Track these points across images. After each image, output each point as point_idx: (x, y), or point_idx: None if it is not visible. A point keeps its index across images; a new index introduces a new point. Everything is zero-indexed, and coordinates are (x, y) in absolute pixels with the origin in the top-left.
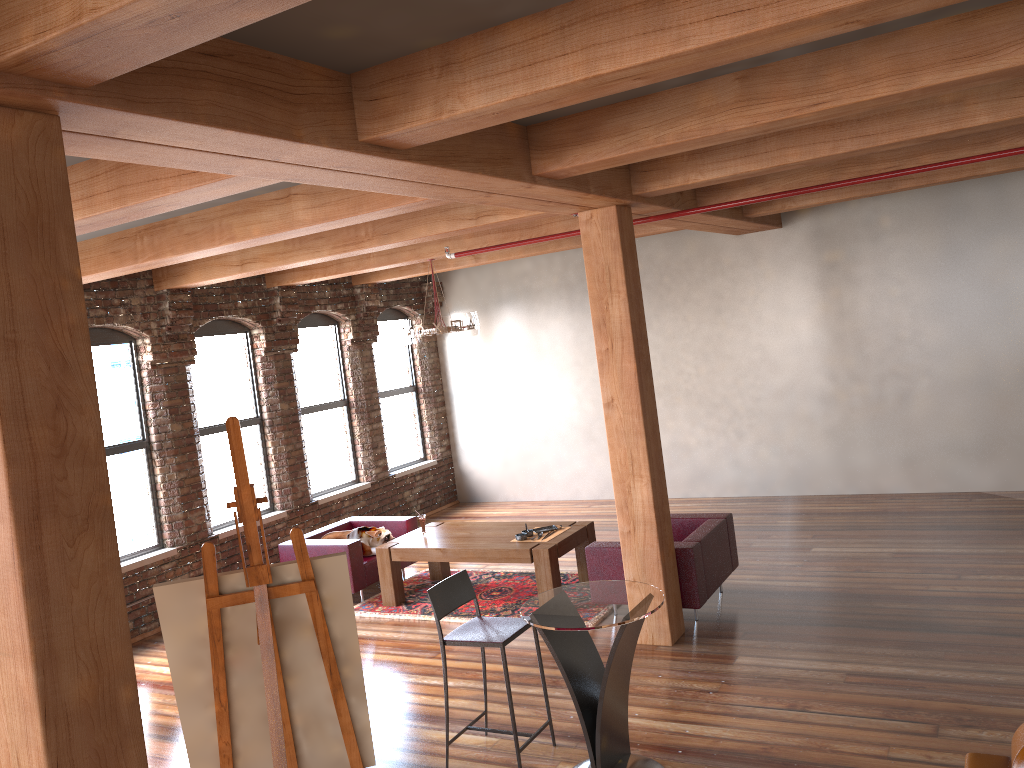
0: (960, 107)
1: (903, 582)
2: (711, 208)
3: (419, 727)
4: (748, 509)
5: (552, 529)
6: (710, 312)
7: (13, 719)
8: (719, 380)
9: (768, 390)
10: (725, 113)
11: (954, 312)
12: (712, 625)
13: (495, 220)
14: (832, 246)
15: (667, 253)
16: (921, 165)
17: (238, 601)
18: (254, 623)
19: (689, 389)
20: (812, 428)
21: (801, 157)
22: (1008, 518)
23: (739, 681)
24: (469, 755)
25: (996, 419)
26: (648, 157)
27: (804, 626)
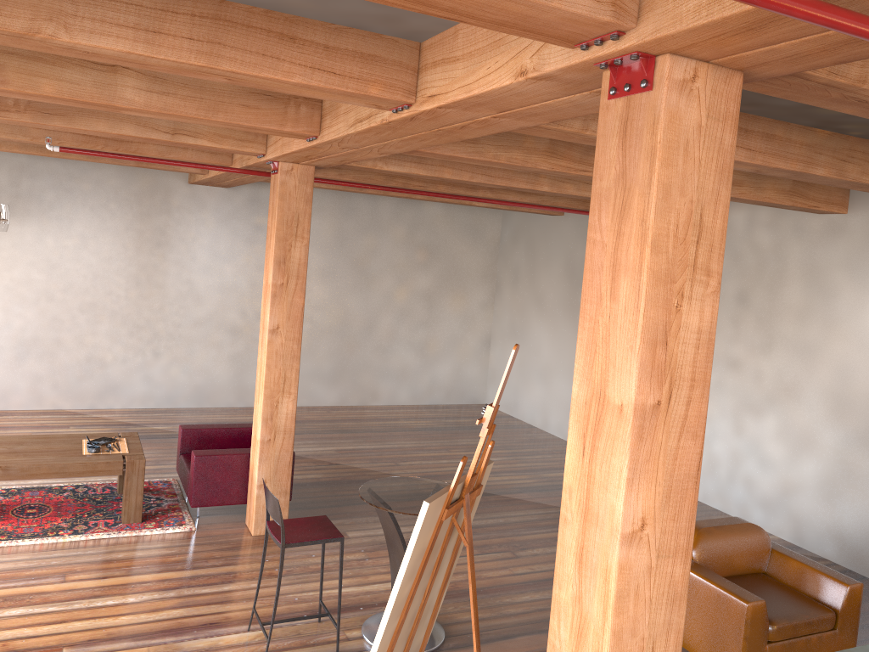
0: (537, 177)
1: (371, 470)
2: (332, 182)
3: (170, 642)
4: (172, 419)
5: (113, 441)
6: (150, 244)
7: (657, 613)
8: (147, 305)
9: (189, 319)
10: (538, 156)
11: (334, 279)
12: (291, 513)
13: (194, 142)
14: (263, 213)
15: (119, 182)
16: (465, 196)
17: (456, 509)
18: (446, 529)
19: (116, 309)
20: (220, 353)
21: (452, 176)
22: (369, 424)
23: (373, 548)
24: (261, 649)
25: (345, 356)
26: (462, 161)
27: (355, 505)
